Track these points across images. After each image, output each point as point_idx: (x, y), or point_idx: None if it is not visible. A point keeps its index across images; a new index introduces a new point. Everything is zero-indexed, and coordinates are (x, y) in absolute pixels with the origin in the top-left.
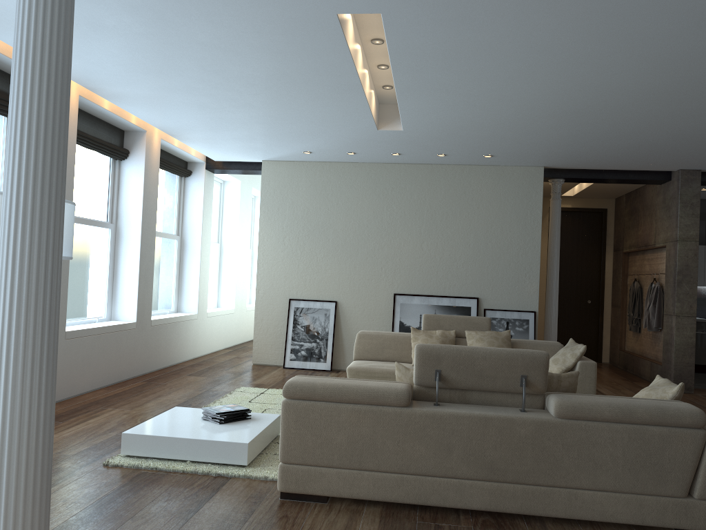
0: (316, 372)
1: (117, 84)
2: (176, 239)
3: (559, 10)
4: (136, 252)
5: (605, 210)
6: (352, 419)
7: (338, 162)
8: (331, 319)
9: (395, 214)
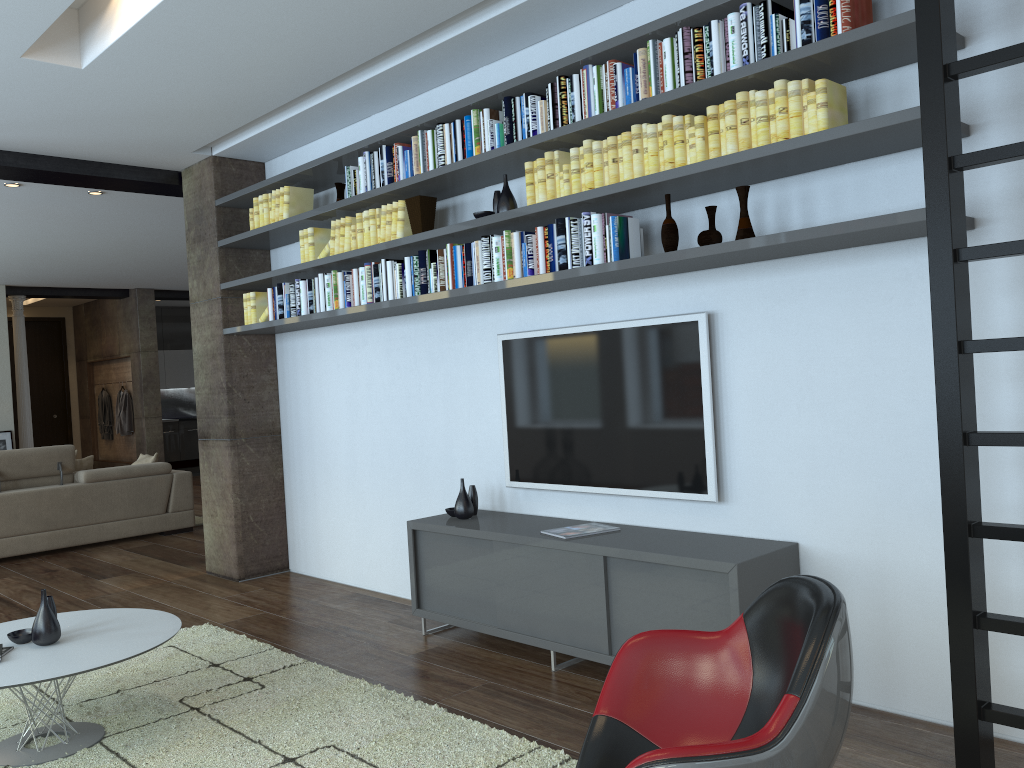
0: None
1: None
2: None
3: (58, 220)
4: None
5: (64, 319)
6: None
7: None
8: None
9: None
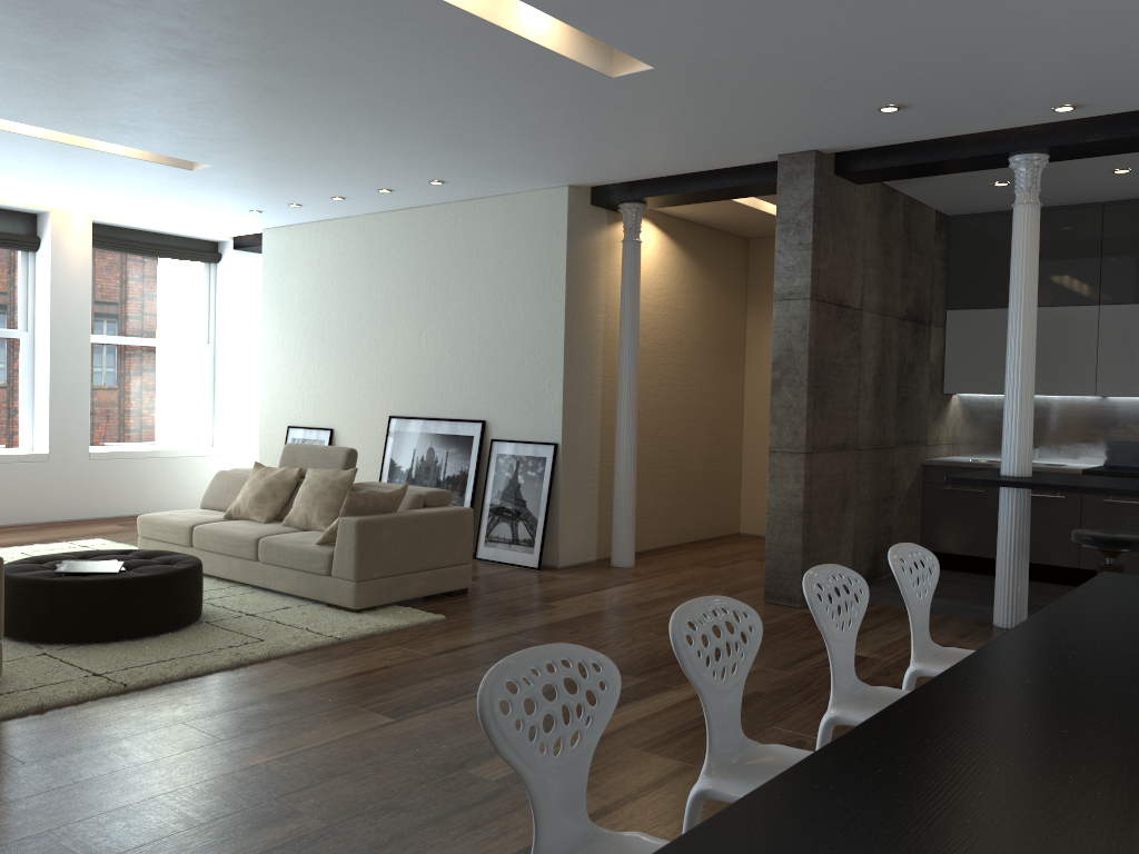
0: None
1: None
2: (201, 348)
3: None
4: (47, 366)
5: None
6: None
7: (332, 219)
8: None
9: (391, 292)
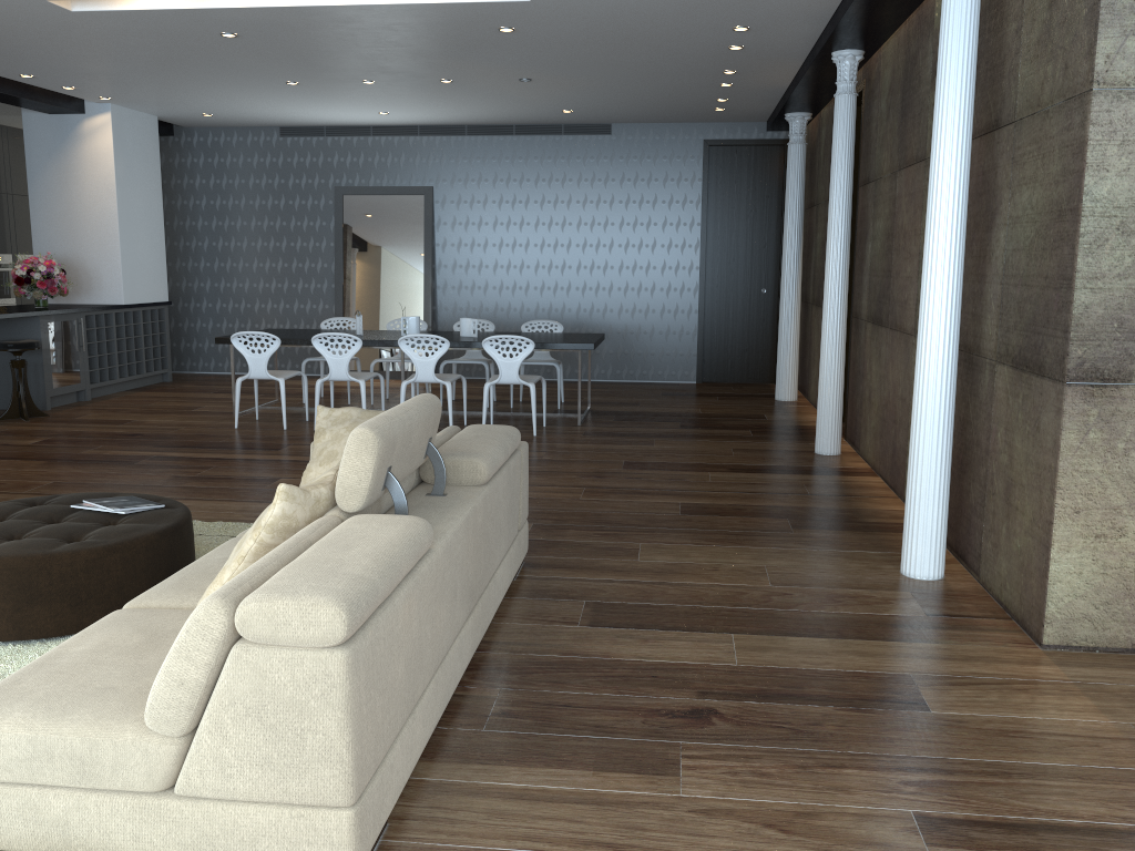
0: None
1: None
2: None
3: None
4: None
5: None
6: (406, 618)
7: None
8: None
9: None
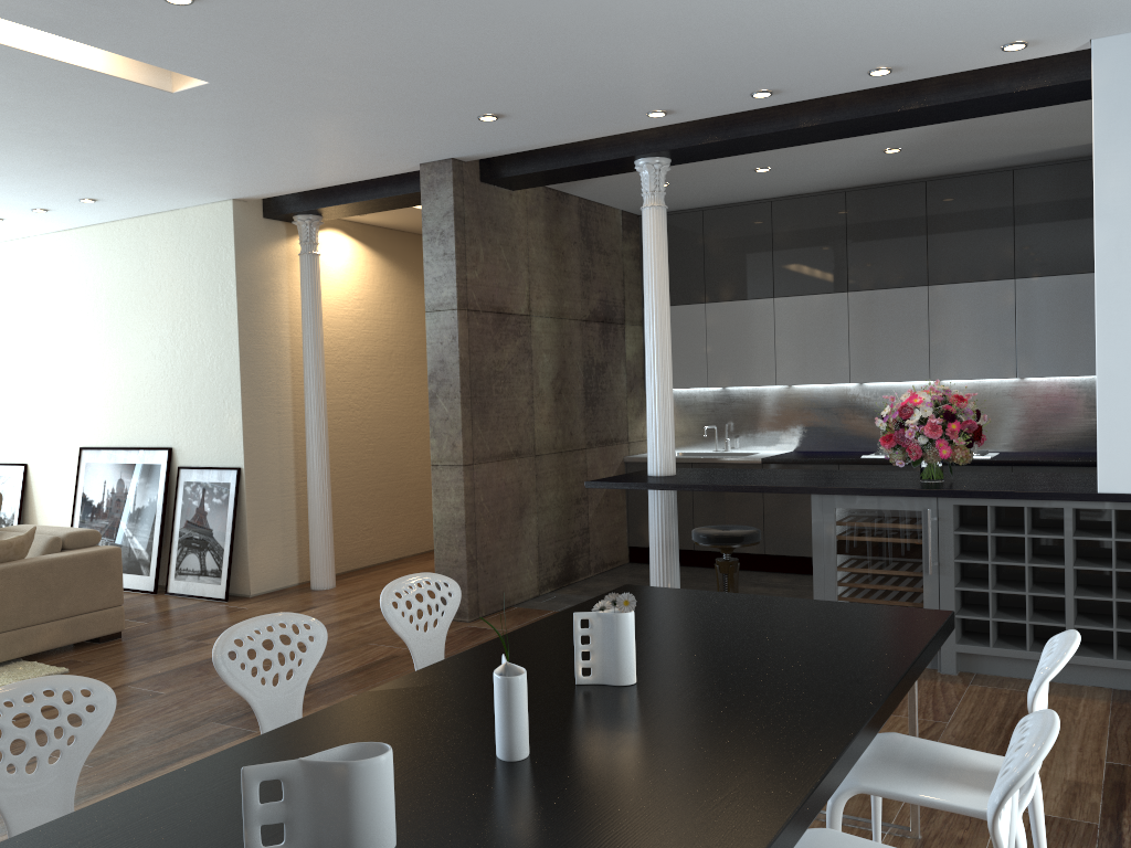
0: None
1: None
2: None
3: None
4: None
5: None
6: None
7: (11, 240)
8: (18, 493)
9: (73, 316)
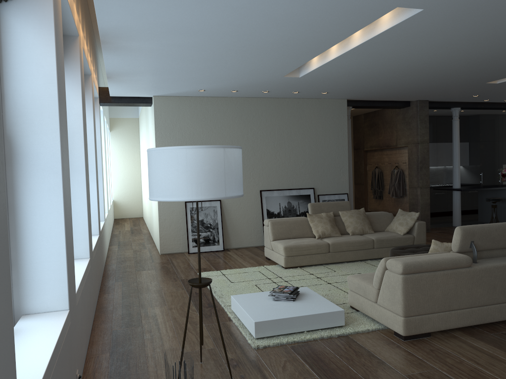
0: (216, 253)
1: (137, 40)
2: None
3: None
4: (93, 177)
5: None
6: (444, 280)
7: (213, 97)
8: (218, 213)
9: (256, 134)
